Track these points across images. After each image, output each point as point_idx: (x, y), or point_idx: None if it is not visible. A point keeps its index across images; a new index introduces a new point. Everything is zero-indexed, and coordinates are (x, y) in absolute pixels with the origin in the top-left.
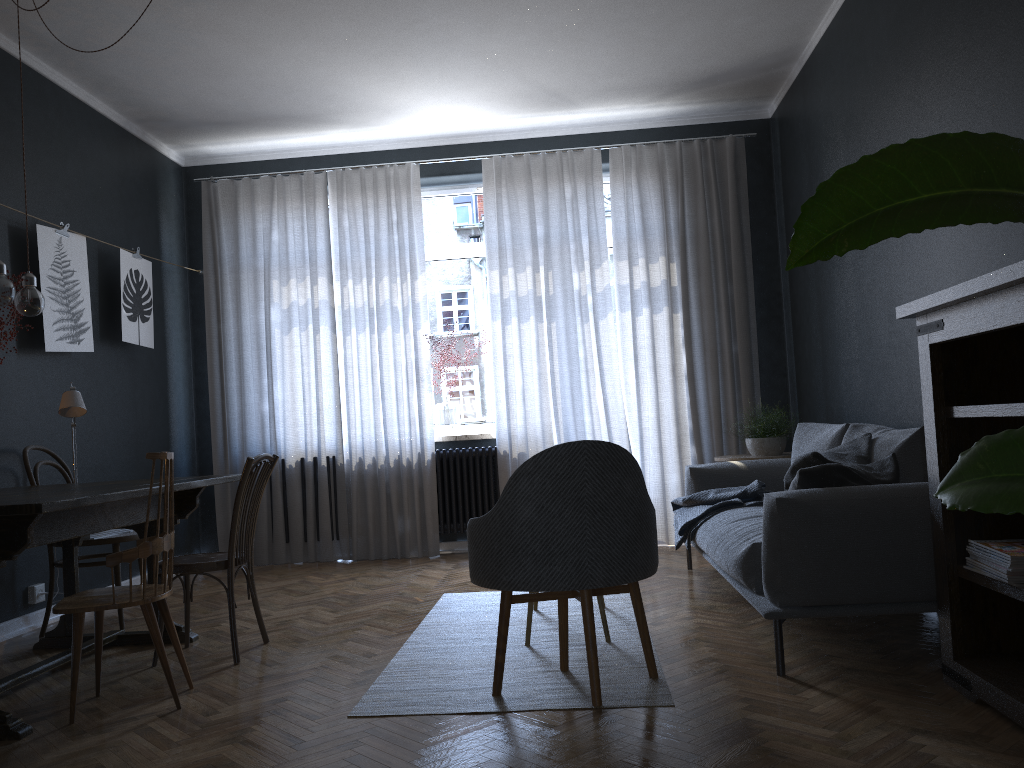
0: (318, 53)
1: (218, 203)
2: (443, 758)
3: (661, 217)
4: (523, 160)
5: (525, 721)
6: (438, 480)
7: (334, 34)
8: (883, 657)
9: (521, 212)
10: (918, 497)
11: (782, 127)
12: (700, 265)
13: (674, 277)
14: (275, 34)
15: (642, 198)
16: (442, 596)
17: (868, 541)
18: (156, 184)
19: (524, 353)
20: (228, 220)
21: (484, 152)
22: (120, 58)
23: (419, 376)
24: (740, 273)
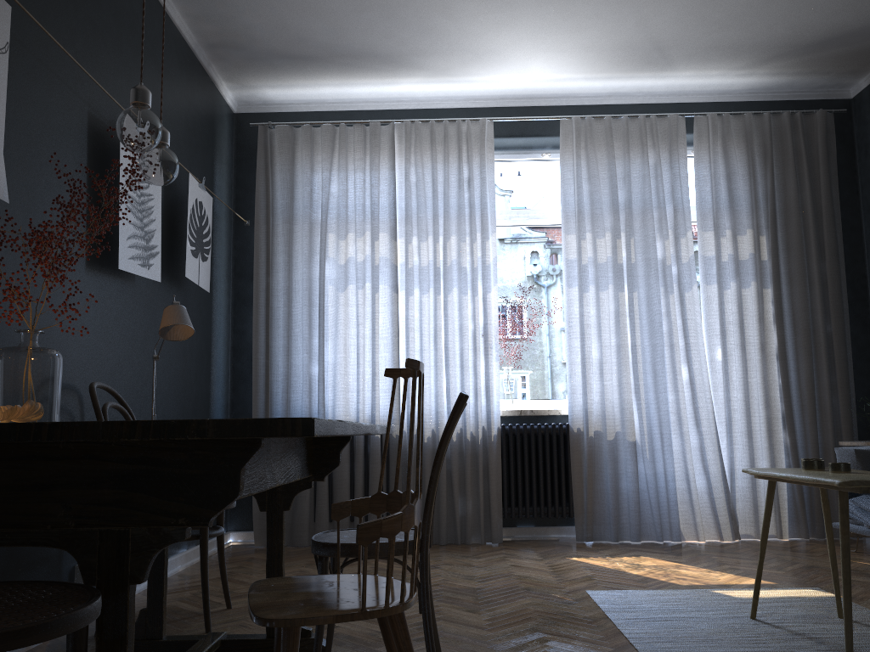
0: None
1: (273, 150)
2: None
3: (748, 189)
4: (604, 123)
5: None
6: (503, 458)
7: None
8: None
9: (600, 176)
10: None
11: None
12: (790, 240)
13: (764, 250)
14: None
15: (730, 168)
16: (590, 594)
17: None
18: (214, 121)
19: (603, 323)
20: (285, 167)
21: (556, 116)
22: None
23: (488, 343)
24: (833, 250)
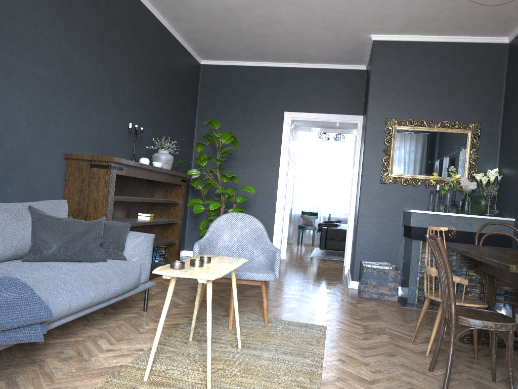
0: None
1: None
2: (286, 310)
3: None
4: None
5: (258, 314)
6: None
7: None
8: None
9: None
10: None
11: None
12: None
13: None
14: None
15: None
16: None
17: None
18: None
19: None
20: None
21: None
22: None
23: None
24: None
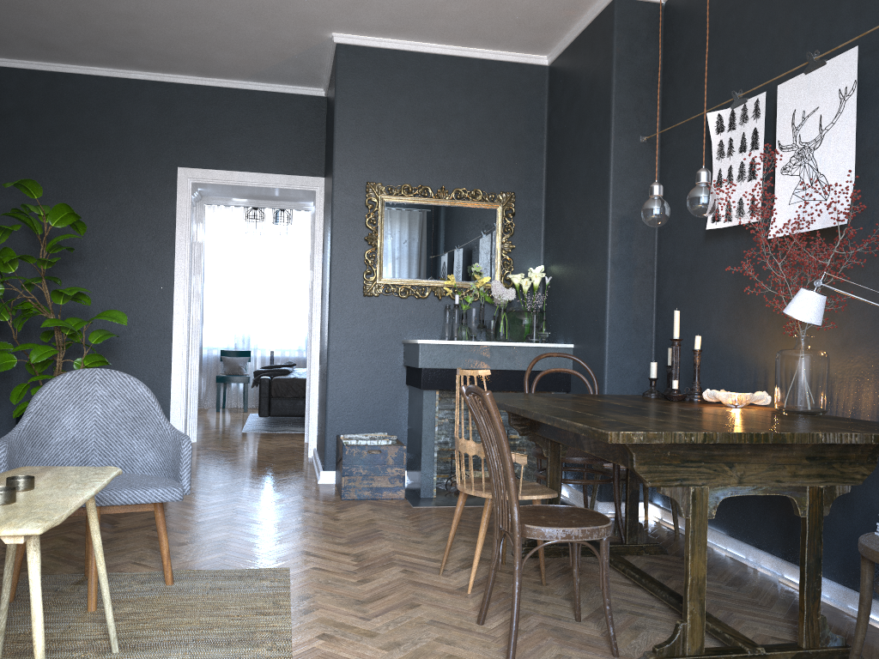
0: None
1: None
2: (208, 547)
3: None
4: None
5: (151, 565)
6: None
7: None
8: None
9: None
10: None
11: None
12: None
13: None
14: None
15: None
16: None
17: None
18: None
19: None
20: None
21: None
22: None
23: None
24: None
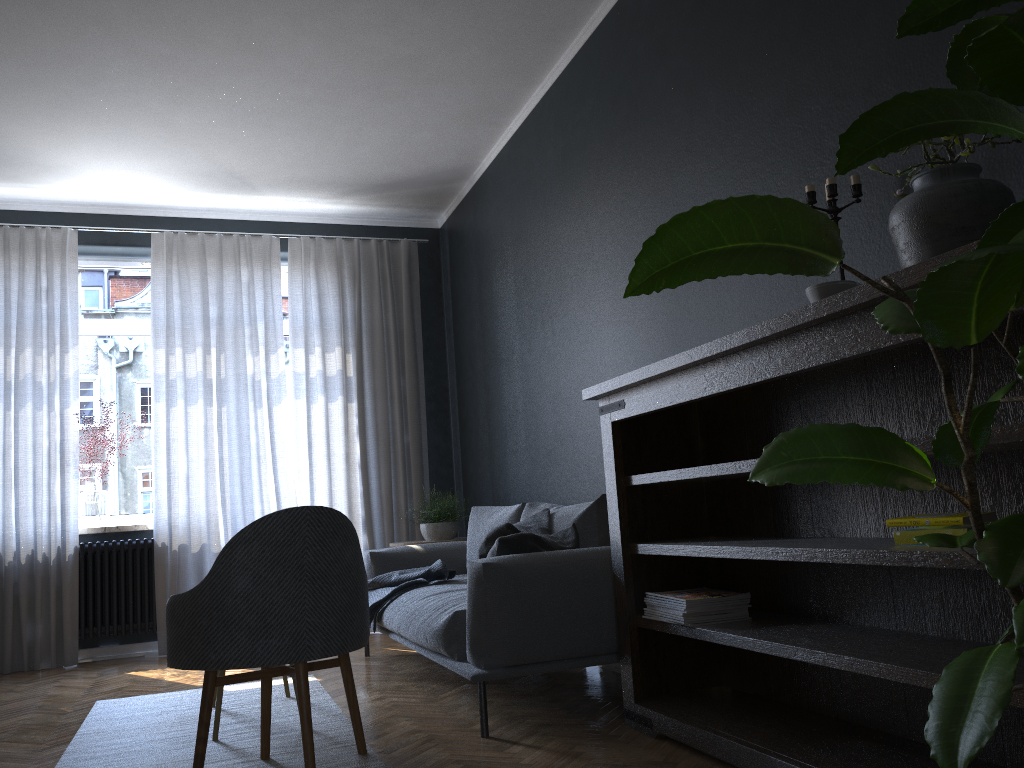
0: None
1: None
2: None
3: (338, 309)
4: (198, 239)
5: None
6: (81, 577)
7: None
8: (570, 712)
9: (193, 291)
10: (601, 559)
11: (452, 237)
12: (375, 357)
13: (350, 367)
14: None
15: (320, 289)
16: (95, 704)
17: (562, 600)
18: None
19: (191, 437)
20: None
21: (153, 226)
22: None
23: (65, 460)
24: (412, 367)
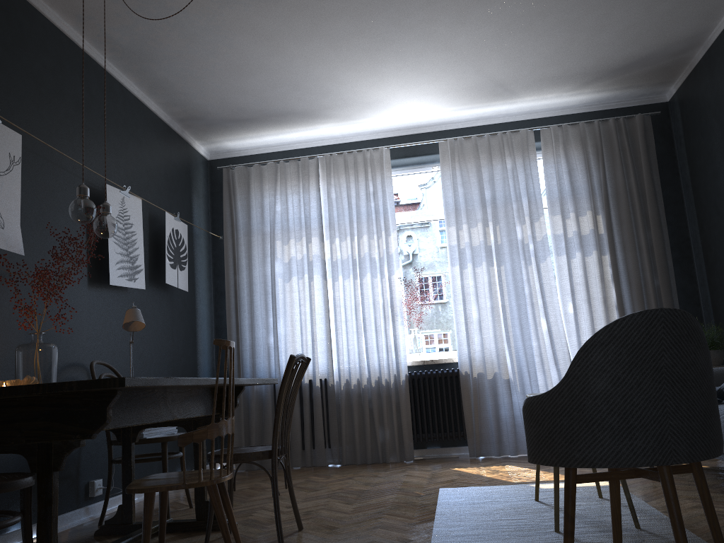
0: (323, 51)
1: (235, 184)
2: None
3: (586, 180)
4: (471, 141)
5: None
6: (411, 397)
7: (338, 31)
8: None
9: (471, 181)
10: None
11: (683, 104)
12: (621, 216)
13: (601, 226)
14: (293, 33)
15: (570, 165)
16: (439, 490)
17: None
18: (190, 170)
19: (479, 291)
20: (242, 196)
21: (438, 138)
22: (172, 61)
23: (394, 312)
24: (656, 221)
